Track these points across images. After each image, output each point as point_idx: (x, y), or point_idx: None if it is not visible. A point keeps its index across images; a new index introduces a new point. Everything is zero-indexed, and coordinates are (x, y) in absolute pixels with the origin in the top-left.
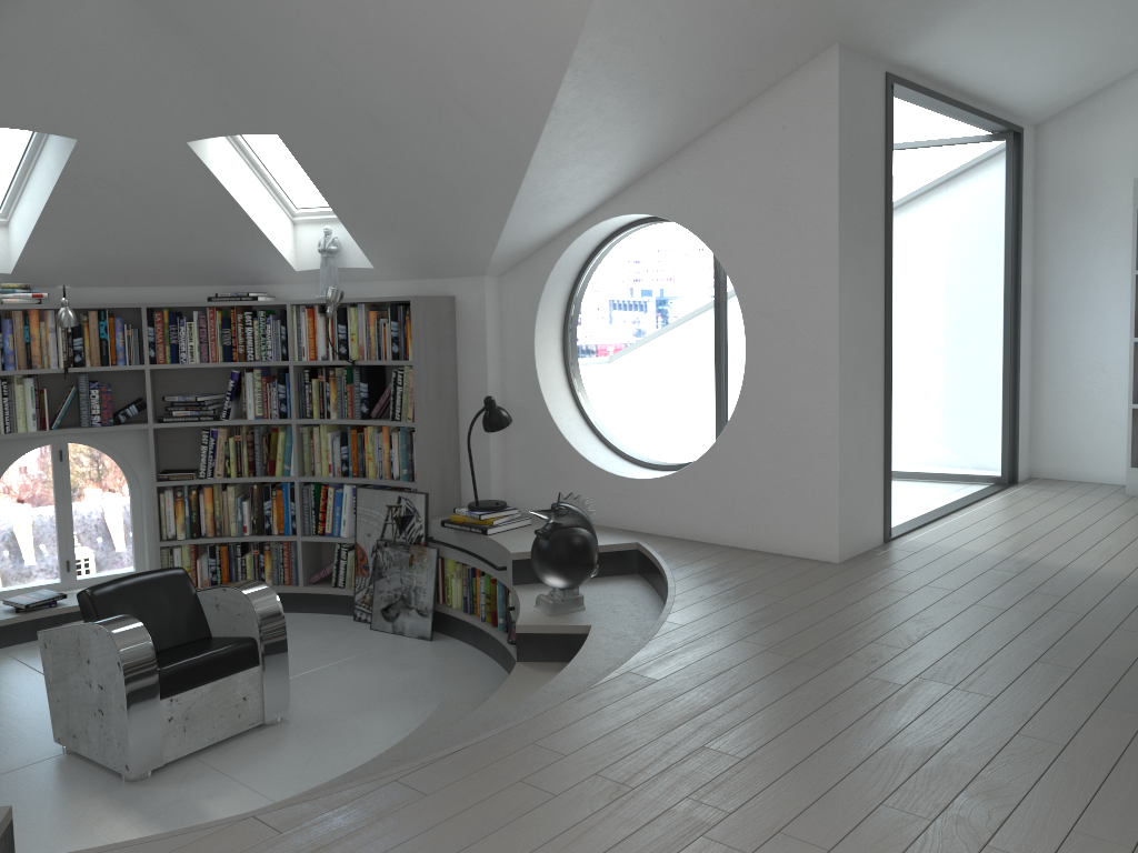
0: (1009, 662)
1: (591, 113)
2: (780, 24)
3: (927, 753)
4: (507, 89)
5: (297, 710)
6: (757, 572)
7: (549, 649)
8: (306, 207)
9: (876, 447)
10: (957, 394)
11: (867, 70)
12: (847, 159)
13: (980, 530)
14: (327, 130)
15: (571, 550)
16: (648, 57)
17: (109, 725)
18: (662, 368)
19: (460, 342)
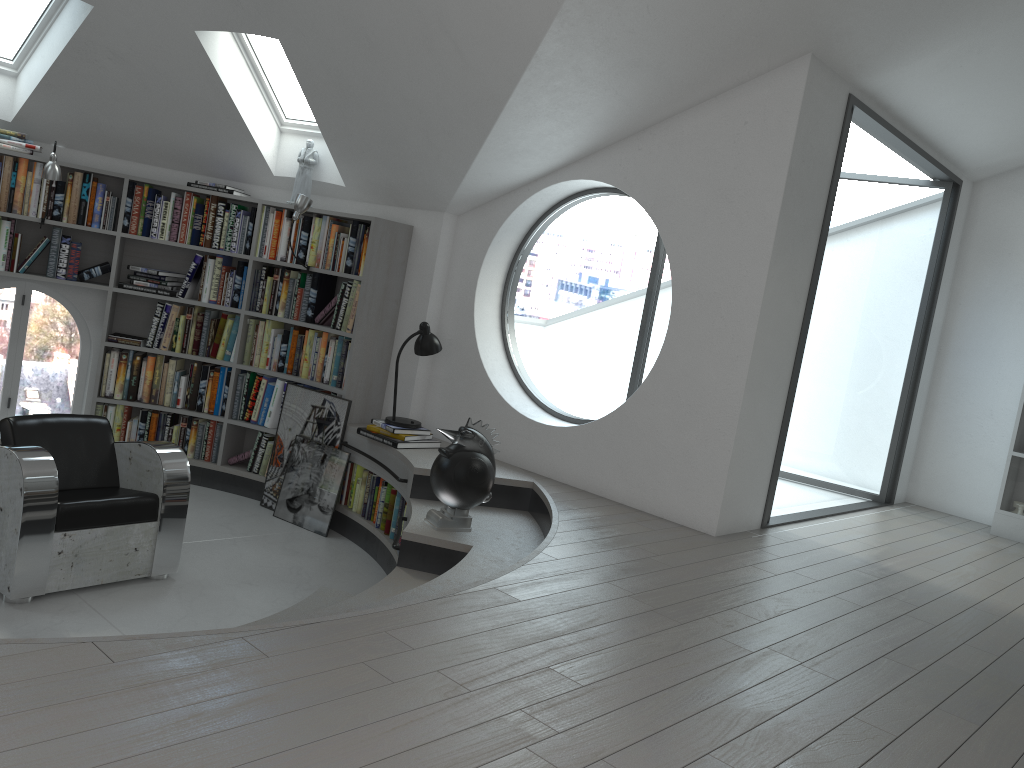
0: (857, 652)
1: (570, 70)
2: (761, 21)
3: (762, 717)
4: (496, 29)
5: (184, 571)
6: (637, 529)
7: (429, 560)
8: (295, 118)
9: (771, 437)
10: (851, 428)
11: (832, 86)
12: (798, 163)
13: (851, 535)
14: (324, 43)
15: (469, 472)
16: (632, 24)
17: (1, 546)
18: (594, 351)
19: (410, 269)
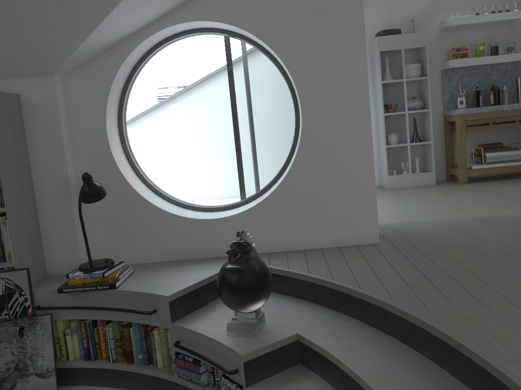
0: None
1: None
2: None
3: None
4: None
5: None
6: (358, 259)
7: (269, 365)
8: None
9: None
10: None
11: None
12: None
13: (385, 213)
14: None
15: (264, 276)
16: None
17: None
18: None
19: (30, 134)
